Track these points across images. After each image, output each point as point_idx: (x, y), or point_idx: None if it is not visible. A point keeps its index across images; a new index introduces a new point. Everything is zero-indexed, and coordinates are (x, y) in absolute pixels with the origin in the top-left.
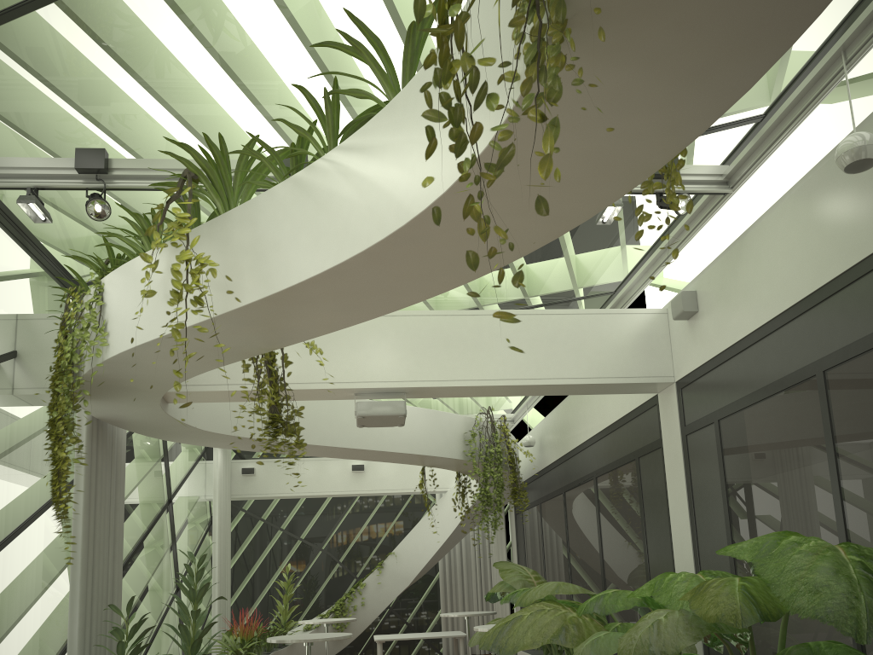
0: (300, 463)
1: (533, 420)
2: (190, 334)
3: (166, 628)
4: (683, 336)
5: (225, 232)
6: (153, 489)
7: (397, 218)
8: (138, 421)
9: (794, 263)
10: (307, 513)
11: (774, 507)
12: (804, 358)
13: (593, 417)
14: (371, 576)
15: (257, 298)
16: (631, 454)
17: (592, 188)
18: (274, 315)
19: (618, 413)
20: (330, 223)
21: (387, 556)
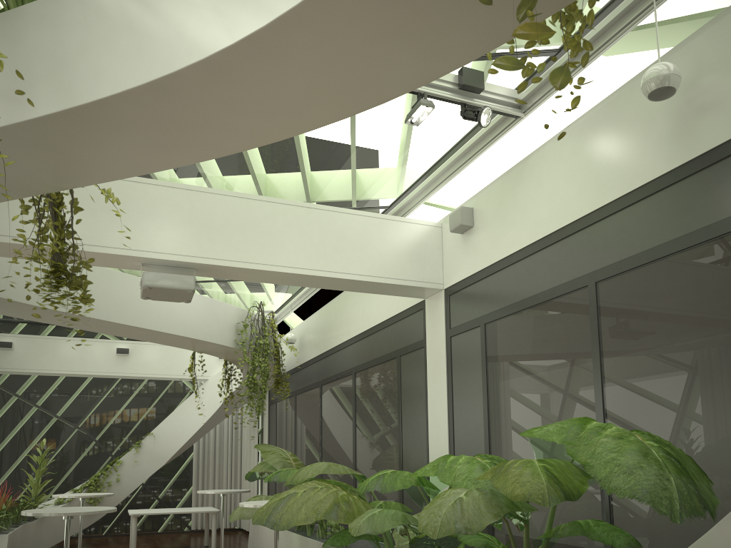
0: (63, 342)
1: (293, 321)
2: None
3: None
4: (456, 248)
5: (15, 30)
6: None
7: (256, 19)
8: None
9: (576, 185)
10: (65, 392)
11: (534, 401)
12: (577, 270)
13: (357, 319)
14: (128, 454)
15: (55, 111)
16: (393, 352)
17: (493, 15)
18: (73, 139)
19: (383, 316)
20: (159, 27)
21: (145, 436)
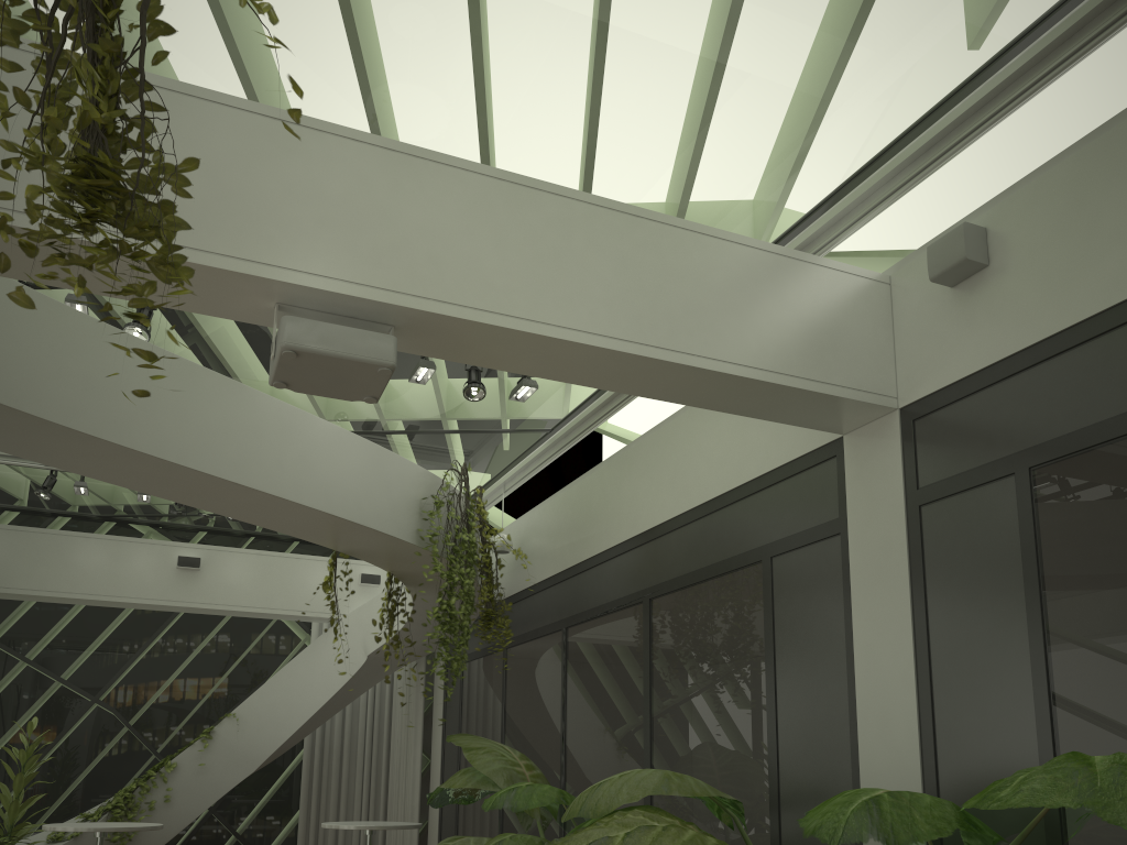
0: (81, 541)
1: (497, 518)
2: None
3: None
4: (934, 320)
5: None
6: None
7: None
8: None
9: None
10: (79, 637)
11: None
12: None
13: (657, 495)
14: (188, 751)
15: None
16: (751, 552)
17: None
18: None
19: (725, 482)
20: None
21: (221, 719)
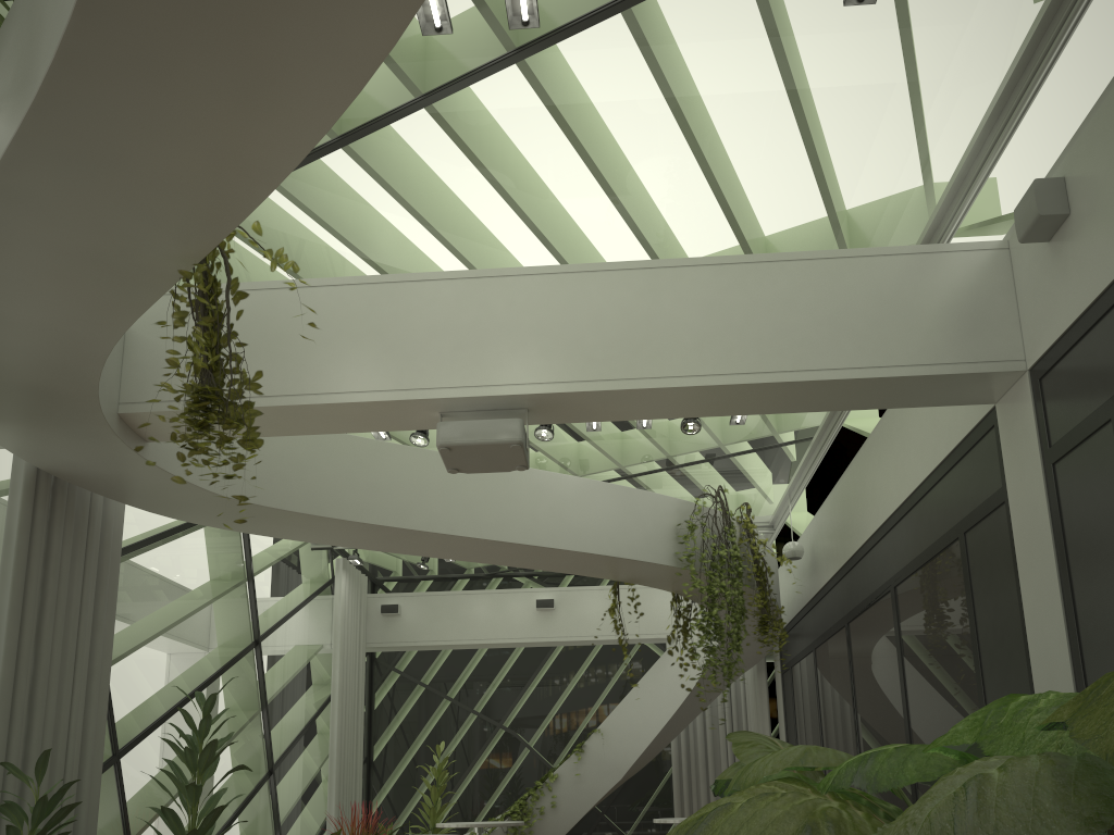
0: (463, 598)
1: (804, 525)
2: (10, 212)
3: (245, 828)
4: (1041, 277)
5: None
6: (223, 621)
7: None
8: (112, 478)
9: None
10: (482, 675)
11: None
12: None
13: (888, 486)
14: (566, 763)
15: (49, 62)
16: (951, 530)
17: None
18: (122, 127)
19: (927, 465)
20: None
21: (590, 735)
